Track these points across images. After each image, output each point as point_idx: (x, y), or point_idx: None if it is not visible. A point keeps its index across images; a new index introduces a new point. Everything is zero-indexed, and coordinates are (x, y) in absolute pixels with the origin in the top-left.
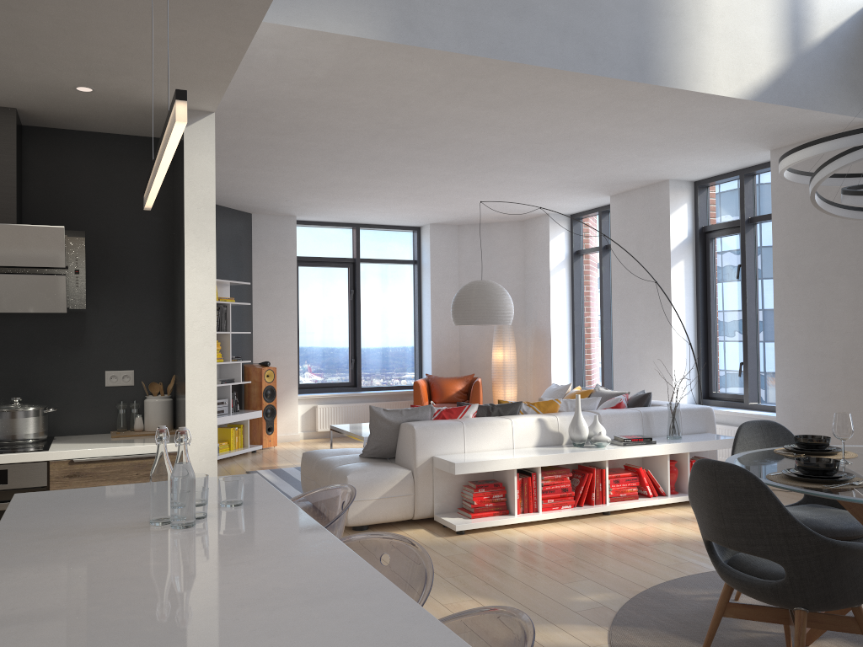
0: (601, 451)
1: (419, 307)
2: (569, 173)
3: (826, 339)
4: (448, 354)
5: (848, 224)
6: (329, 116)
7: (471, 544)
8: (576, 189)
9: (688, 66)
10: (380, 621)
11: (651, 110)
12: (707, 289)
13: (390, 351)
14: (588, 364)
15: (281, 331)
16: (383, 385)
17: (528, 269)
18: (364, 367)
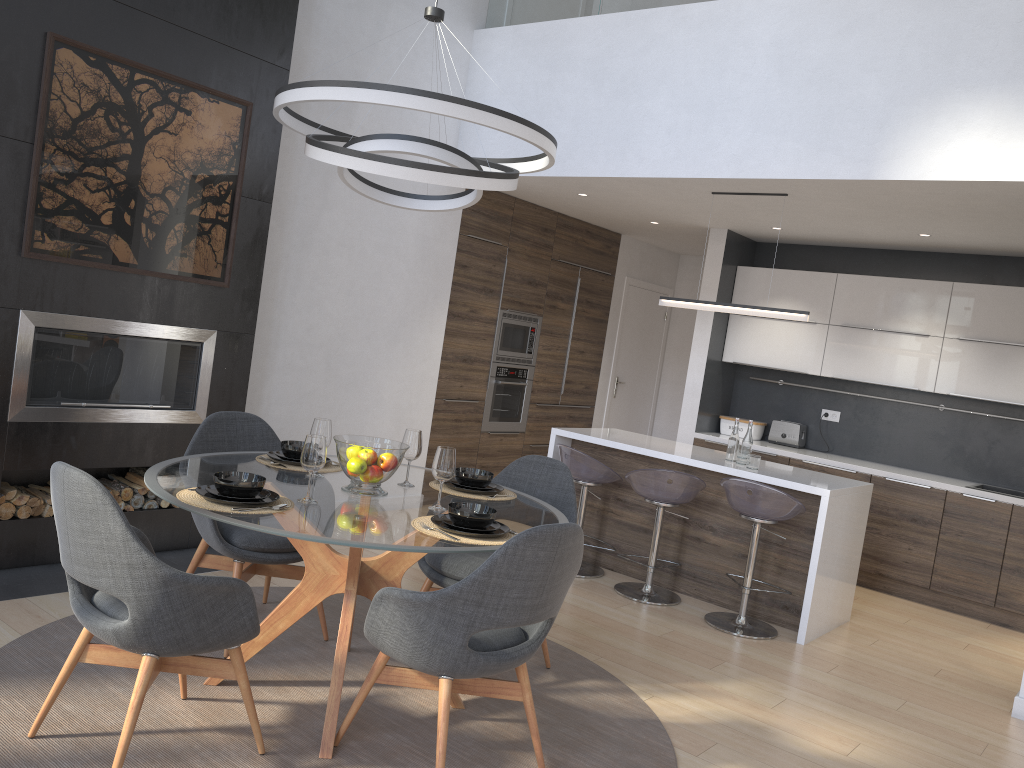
0: None
1: None
2: None
3: None
4: None
5: None
6: None
7: None
8: None
9: None
10: (590, 434)
11: None
12: None
13: None
14: None
15: None
16: None
17: None
18: None
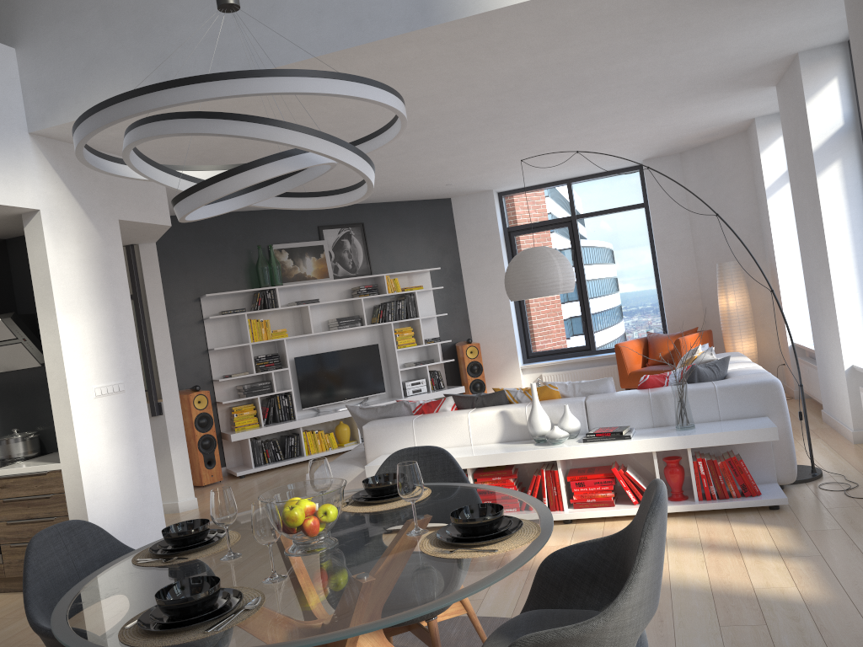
0: (541, 451)
1: (653, 255)
2: (641, 92)
3: None
4: (687, 304)
5: None
6: None
7: None
8: (703, 96)
9: None
10: None
11: (524, 33)
12: None
13: (628, 308)
14: None
15: (494, 305)
16: None
17: (756, 189)
18: (600, 328)
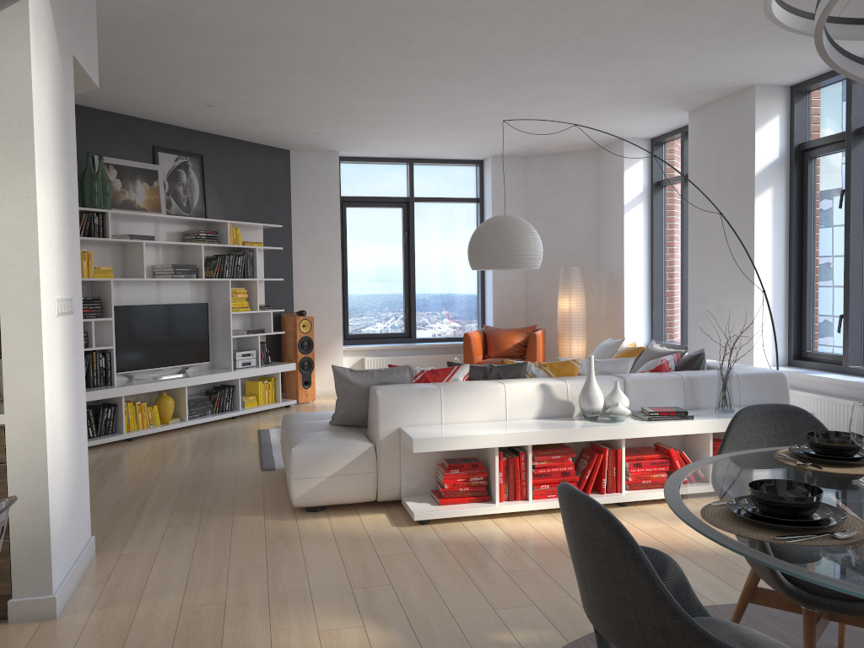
0: (613, 428)
1: None
2: (621, 82)
3: None
4: (512, 302)
5: None
6: (279, 17)
7: (424, 540)
8: (641, 103)
9: None
10: None
11: None
12: (803, 222)
13: (450, 299)
14: (669, 315)
15: (324, 278)
16: (442, 336)
17: (602, 204)
18: (420, 317)
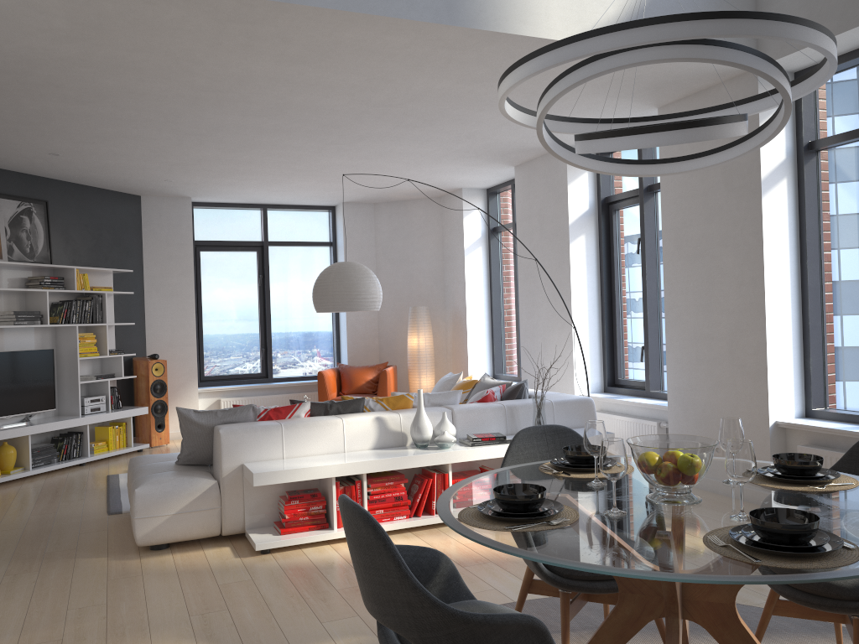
0: (440, 454)
1: None
2: (450, 142)
3: (713, 320)
4: (366, 341)
5: (732, 188)
6: (120, 78)
7: (264, 567)
8: (471, 159)
9: (512, 6)
10: None
11: (488, 61)
12: (611, 266)
13: (306, 339)
14: (507, 349)
15: (178, 321)
16: (299, 375)
17: (446, 248)
18: (277, 357)
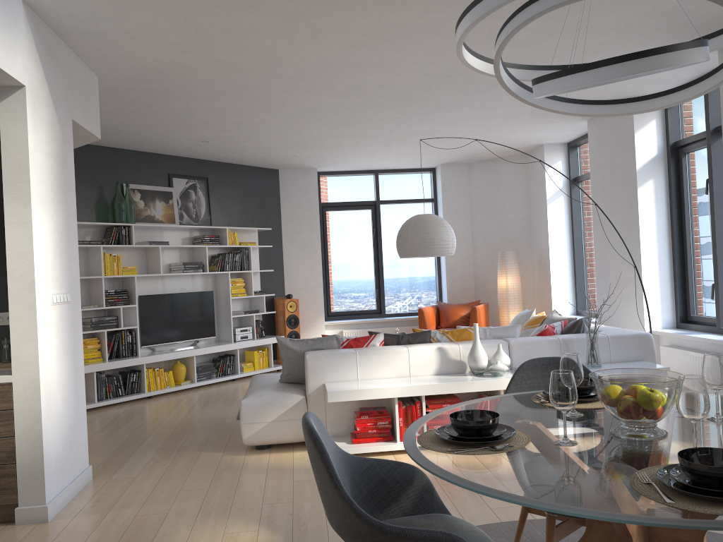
0: (491, 381)
1: None
2: (517, 103)
3: None
4: (463, 282)
5: None
6: (230, 77)
7: None
8: (543, 117)
9: None
10: None
11: (527, 25)
12: (682, 207)
13: (412, 281)
14: (589, 288)
15: (308, 268)
16: (407, 311)
17: (531, 199)
18: (389, 296)
